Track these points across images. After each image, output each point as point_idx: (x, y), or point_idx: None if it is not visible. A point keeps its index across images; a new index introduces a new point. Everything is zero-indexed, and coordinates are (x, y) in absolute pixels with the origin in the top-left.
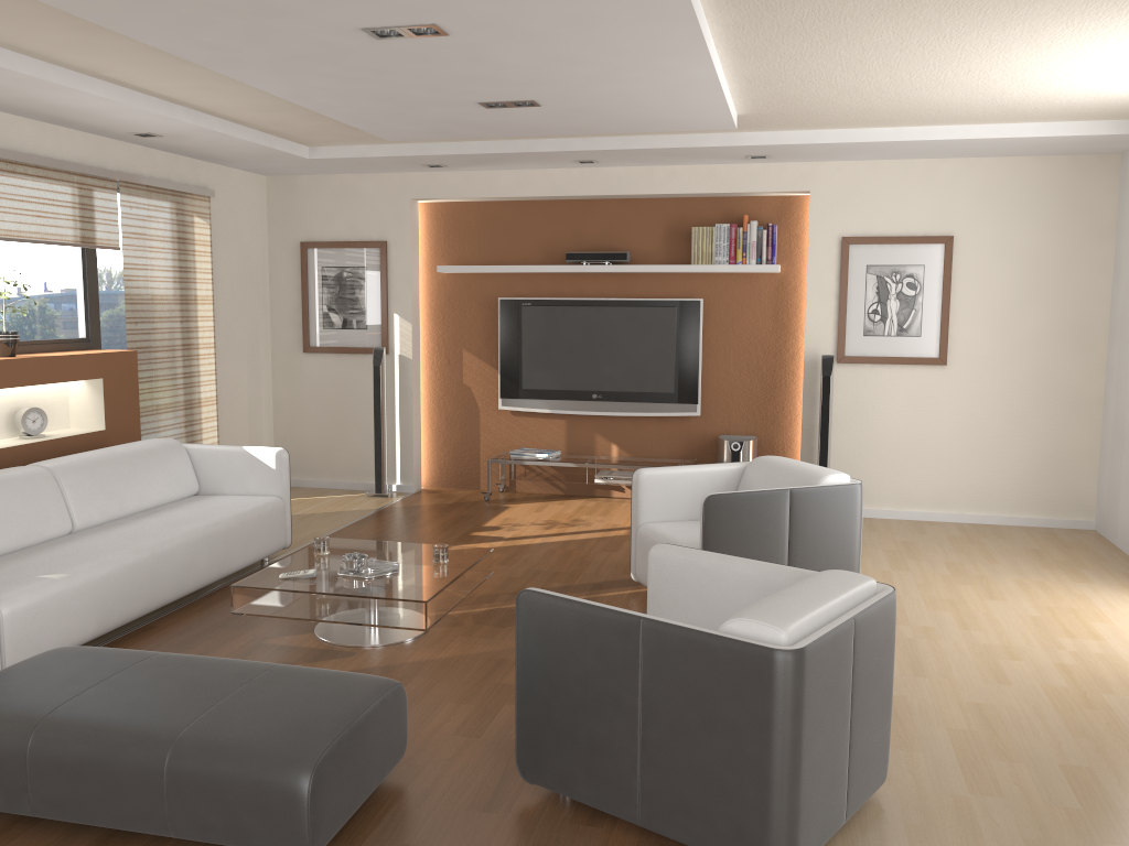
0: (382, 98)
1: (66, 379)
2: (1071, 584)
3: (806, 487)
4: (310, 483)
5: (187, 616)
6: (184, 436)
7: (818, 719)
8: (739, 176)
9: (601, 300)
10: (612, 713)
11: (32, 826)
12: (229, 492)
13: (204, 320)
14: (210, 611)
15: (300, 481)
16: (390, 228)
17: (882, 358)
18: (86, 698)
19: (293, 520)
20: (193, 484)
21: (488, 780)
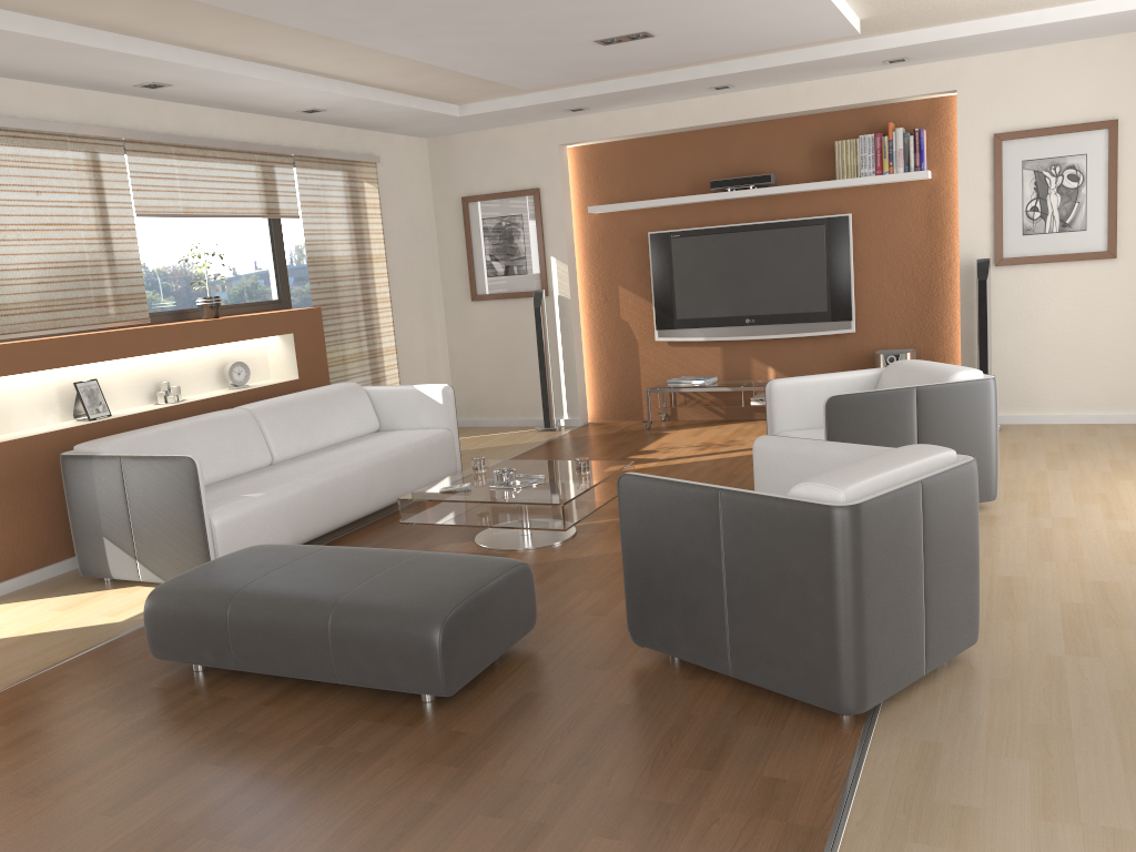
0: (504, 49)
1: (262, 335)
2: None
3: (933, 384)
4: (486, 422)
5: (370, 531)
6: (369, 383)
7: (881, 572)
8: (880, 84)
9: (748, 225)
10: (701, 577)
11: (237, 679)
12: (405, 428)
13: (379, 276)
14: (388, 527)
15: (477, 422)
16: (542, 175)
17: (1044, 257)
18: (270, 577)
19: (468, 454)
20: (374, 421)
21: (607, 647)
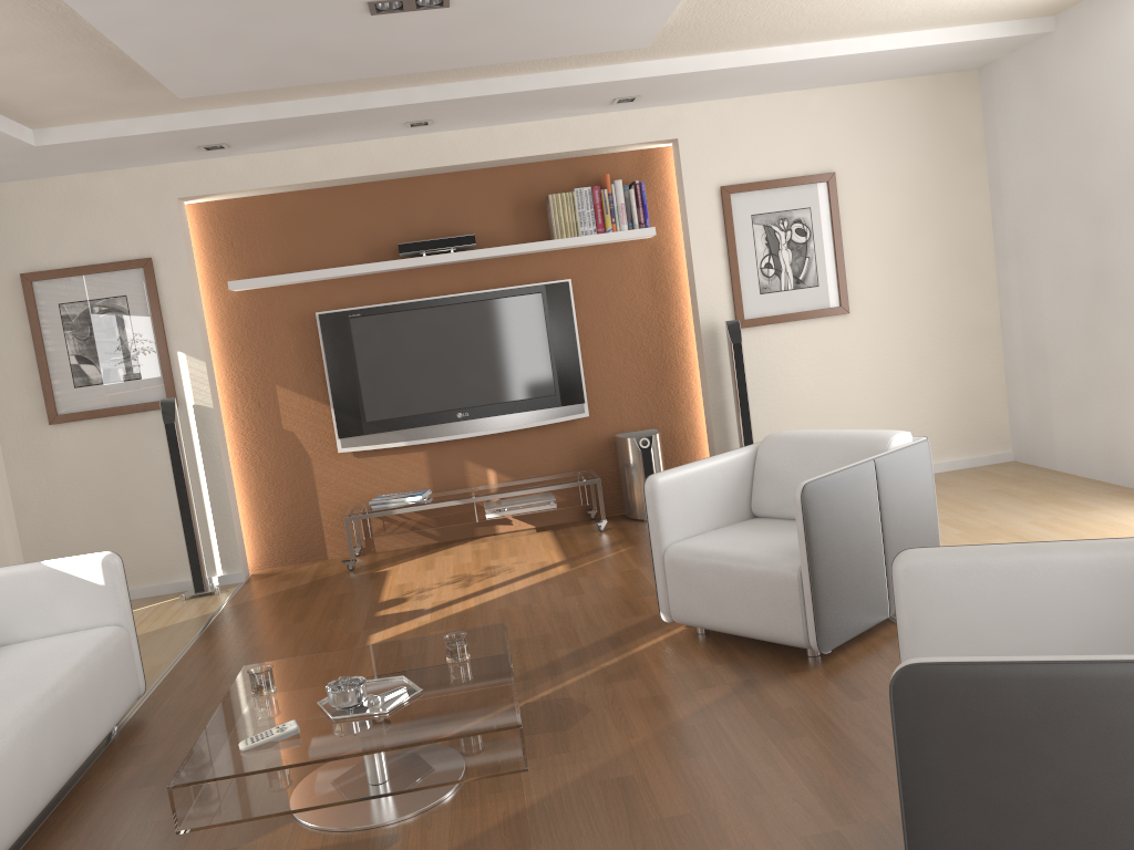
0: None
1: None
2: (1083, 514)
3: (886, 453)
4: None
5: None
6: None
7: None
8: (596, 129)
9: (449, 297)
10: None
11: None
12: (31, 636)
13: None
14: (87, 834)
15: None
16: (154, 240)
17: (784, 316)
18: None
19: None
20: None
21: None
